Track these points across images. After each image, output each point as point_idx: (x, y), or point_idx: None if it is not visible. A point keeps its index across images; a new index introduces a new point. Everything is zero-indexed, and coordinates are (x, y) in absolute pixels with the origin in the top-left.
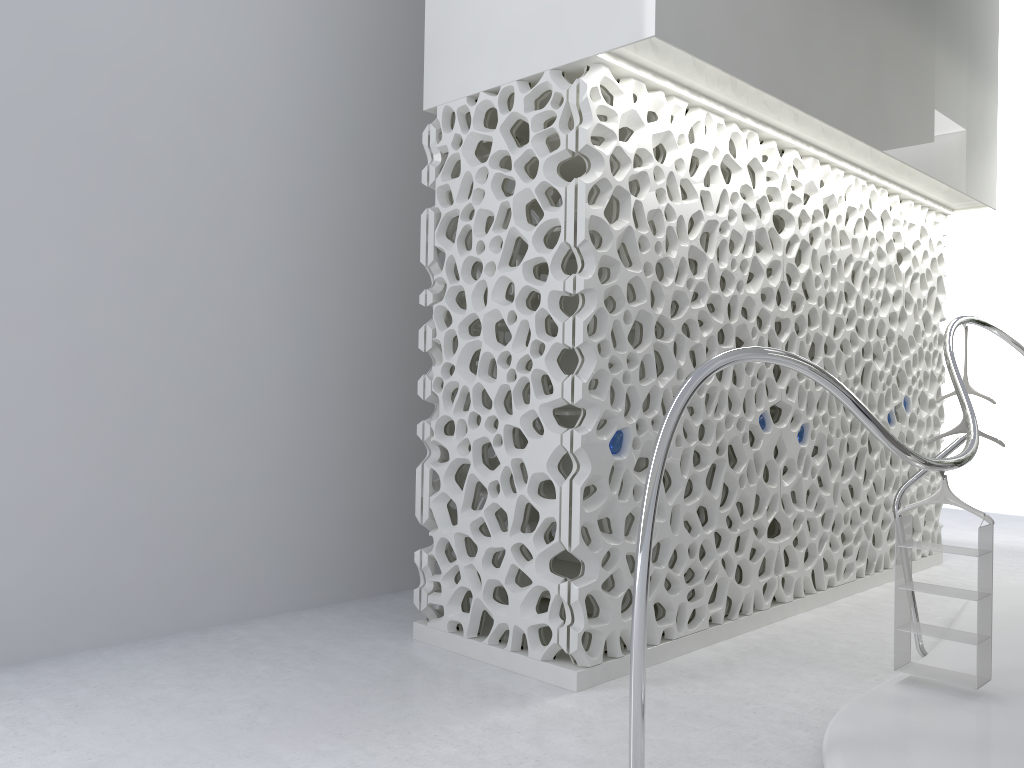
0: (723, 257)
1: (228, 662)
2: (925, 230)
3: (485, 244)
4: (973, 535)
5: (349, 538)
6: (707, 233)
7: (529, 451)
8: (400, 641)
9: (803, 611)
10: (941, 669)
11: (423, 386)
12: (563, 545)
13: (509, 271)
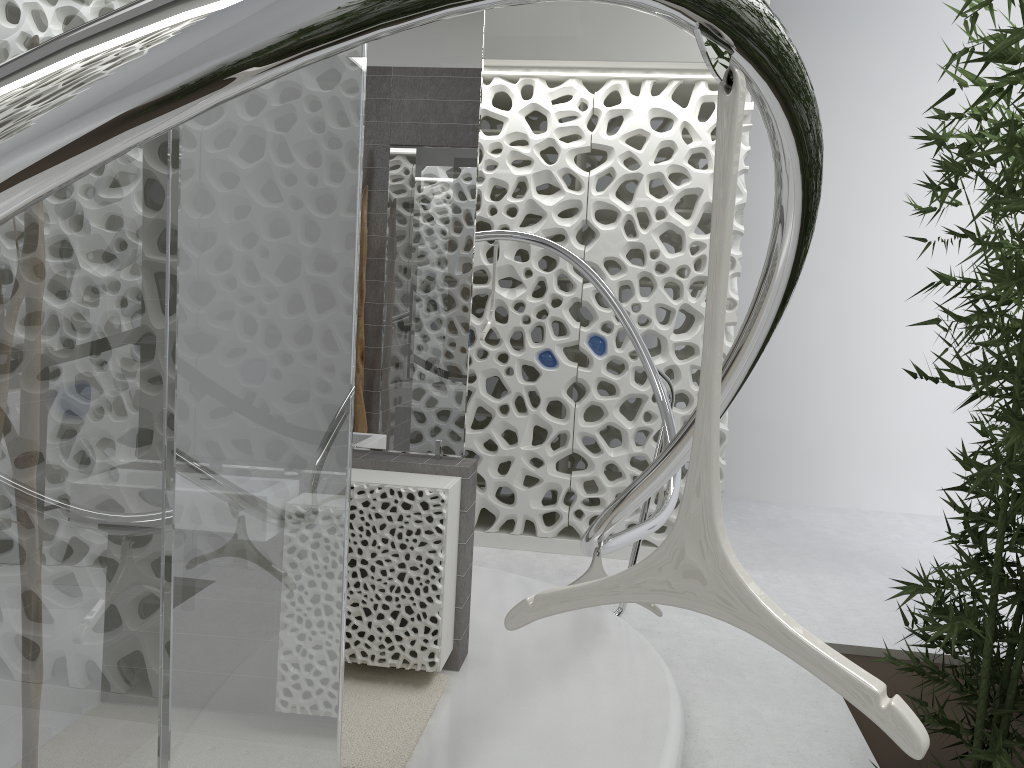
0: None
1: None
2: (670, 112)
3: None
4: None
5: None
6: None
7: None
8: None
9: None
10: None
11: None
12: None
13: None
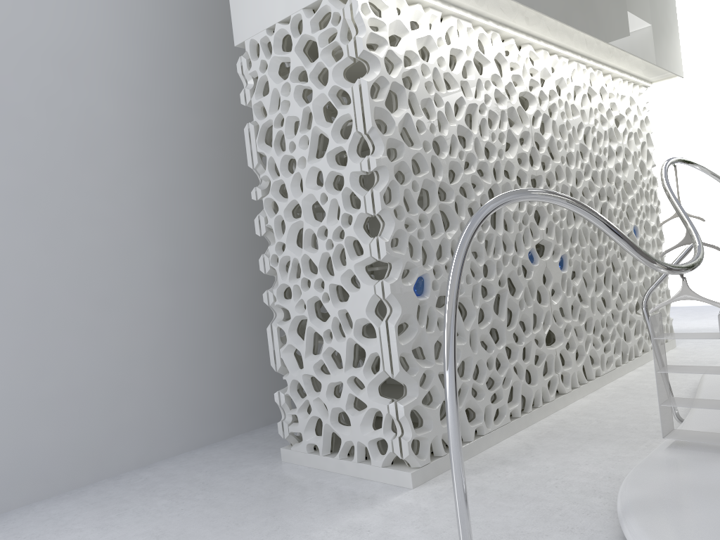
0: (485, 132)
1: (135, 501)
2: (633, 99)
3: (295, 143)
4: (693, 323)
5: (226, 389)
6: (470, 115)
7: (351, 302)
8: (272, 464)
9: (580, 398)
10: (700, 432)
11: (264, 263)
12: (387, 373)
13: (317, 162)
